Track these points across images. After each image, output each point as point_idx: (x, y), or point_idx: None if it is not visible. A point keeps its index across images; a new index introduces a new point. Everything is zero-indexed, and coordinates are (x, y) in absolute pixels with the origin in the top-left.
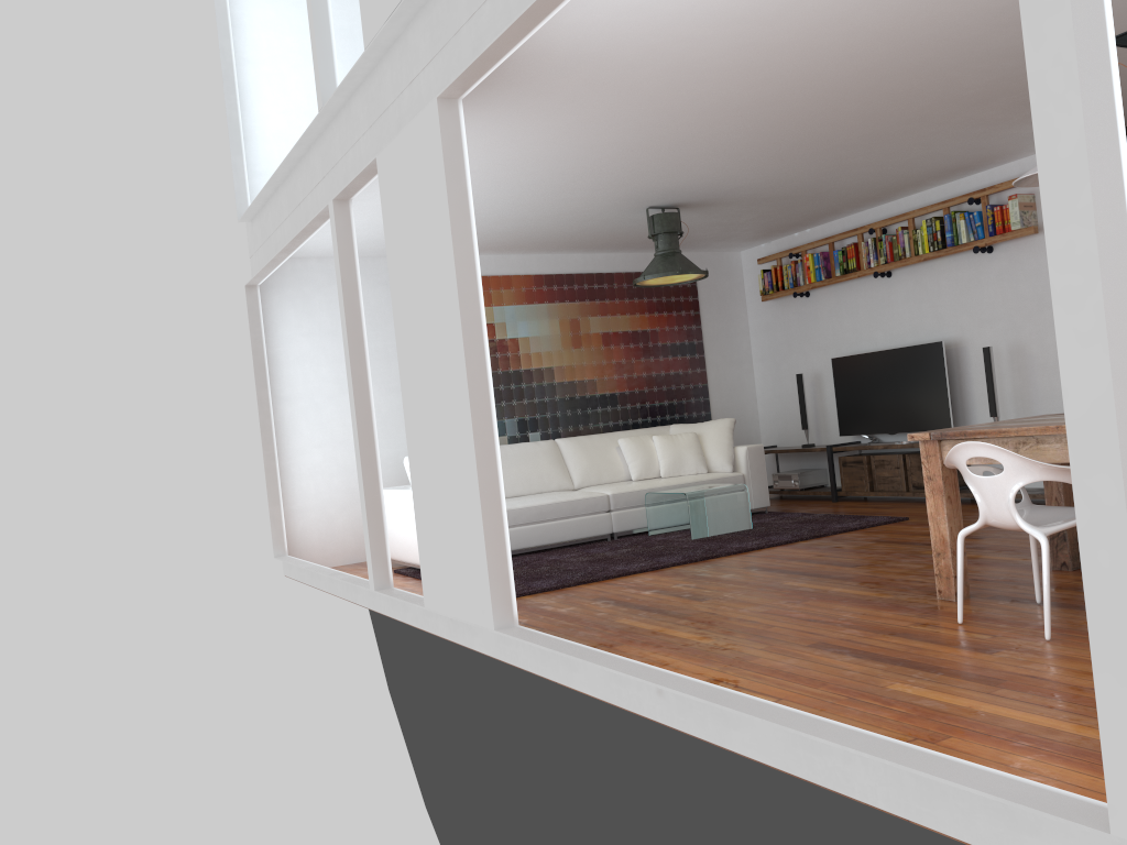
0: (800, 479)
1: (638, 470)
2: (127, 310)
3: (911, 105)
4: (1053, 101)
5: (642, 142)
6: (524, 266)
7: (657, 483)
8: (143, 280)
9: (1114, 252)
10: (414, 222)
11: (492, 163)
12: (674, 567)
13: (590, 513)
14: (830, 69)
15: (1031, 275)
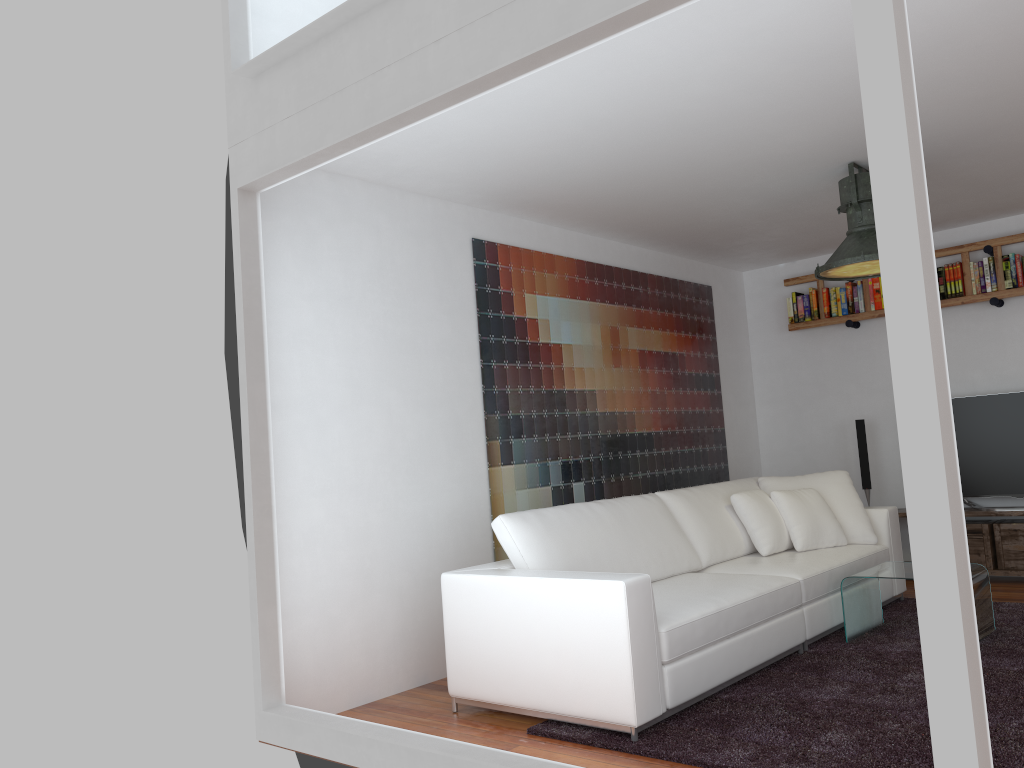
0: None
1: (771, 540)
2: None
3: None
4: None
5: None
6: (566, 246)
7: (827, 561)
8: None
9: None
10: None
11: None
12: None
13: (787, 610)
14: None
15: None
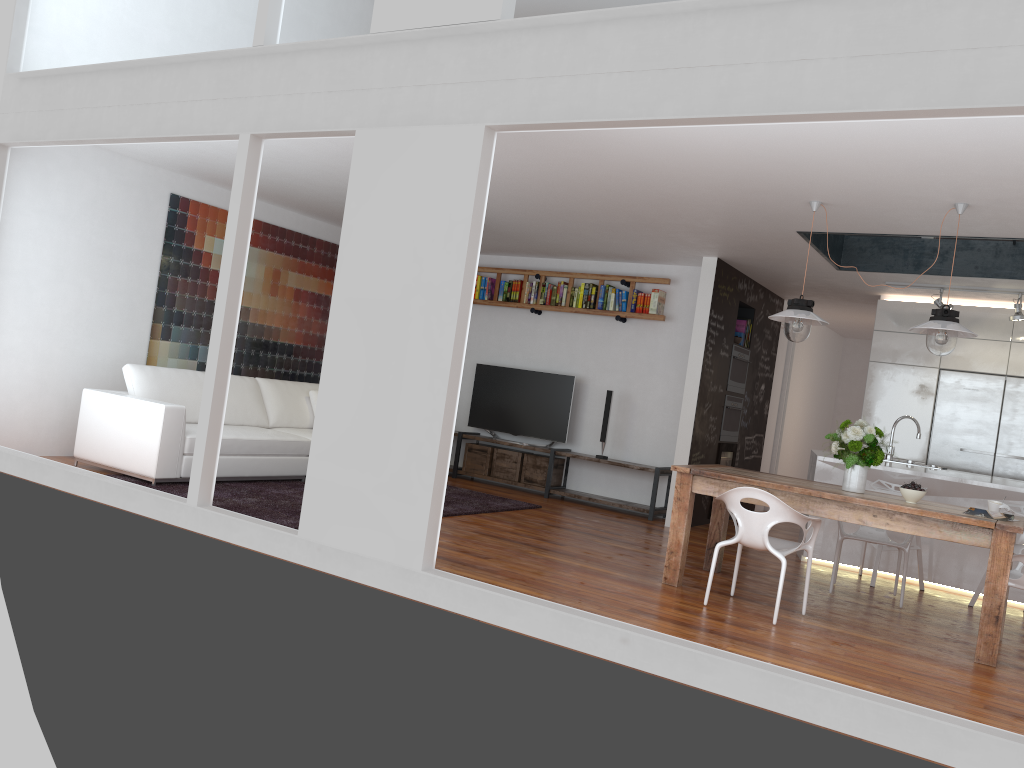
0: None
1: None
2: None
3: (665, 220)
4: None
5: None
6: None
7: None
8: None
9: None
10: (407, 208)
11: None
12: None
13: (296, 454)
14: (662, 188)
15: (649, 348)
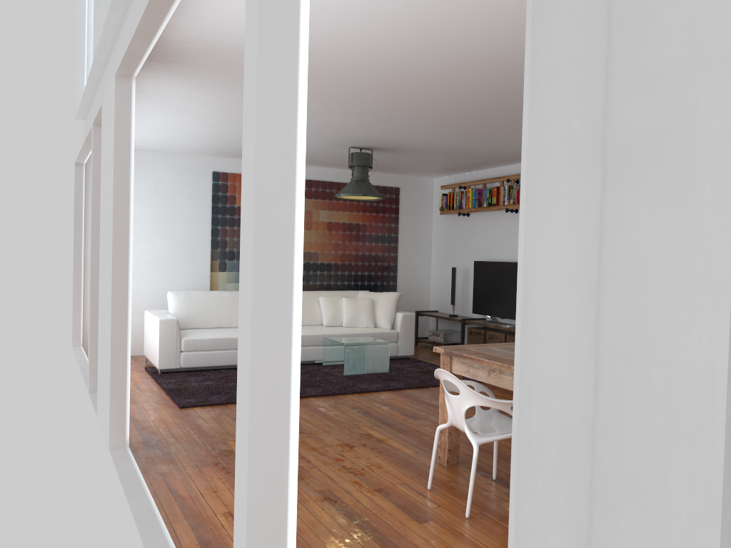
0: (444, 337)
1: (328, 319)
2: (7, 166)
3: (505, 109)
4: (246, 216)
5: (320, 109)
6: None
7: (336, 331)
8: (22, 146)
9: (271, 343)
10: (107, 156)
11: (219, 109)
12: (311, 398)
13: None
14: (431, 82)
15: None
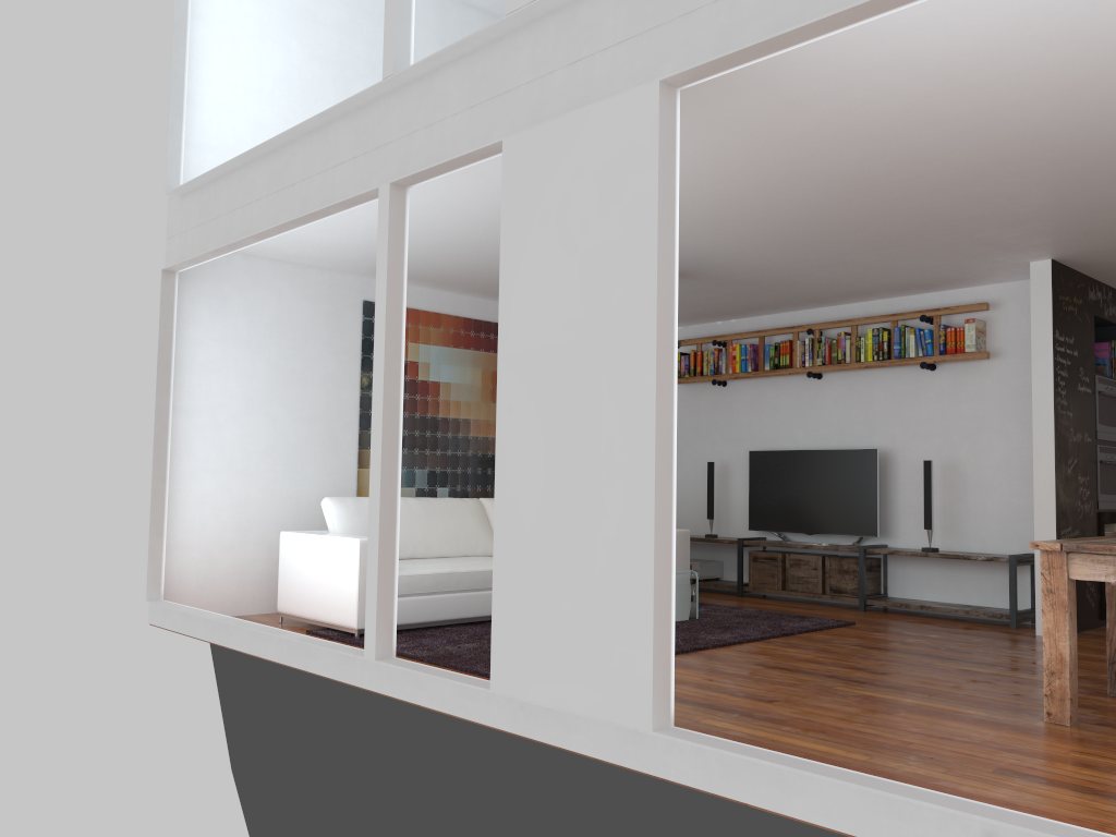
0: (701, 569)
1: None
2: None
3: (965, 211)
4: None
5: (705, 193)
6: (455, 307)
7: None
8: (1, 241)
9: None
10: (573, 222)
11: None
12: None
13: None
14: (950, 156)
15: (974, 397)
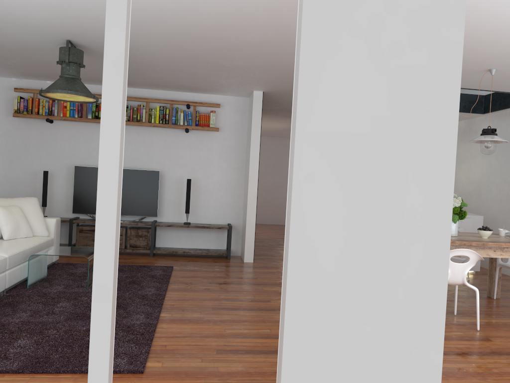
0: None
1: None
2: None
3: (287, 66)
4: None
5: (216, 19)
6: None
7: (22, 246)
8: None
9: None
10: (385, 43)
11: None
12: (162, 315)
13: None
14: None
15: (207, 149)
